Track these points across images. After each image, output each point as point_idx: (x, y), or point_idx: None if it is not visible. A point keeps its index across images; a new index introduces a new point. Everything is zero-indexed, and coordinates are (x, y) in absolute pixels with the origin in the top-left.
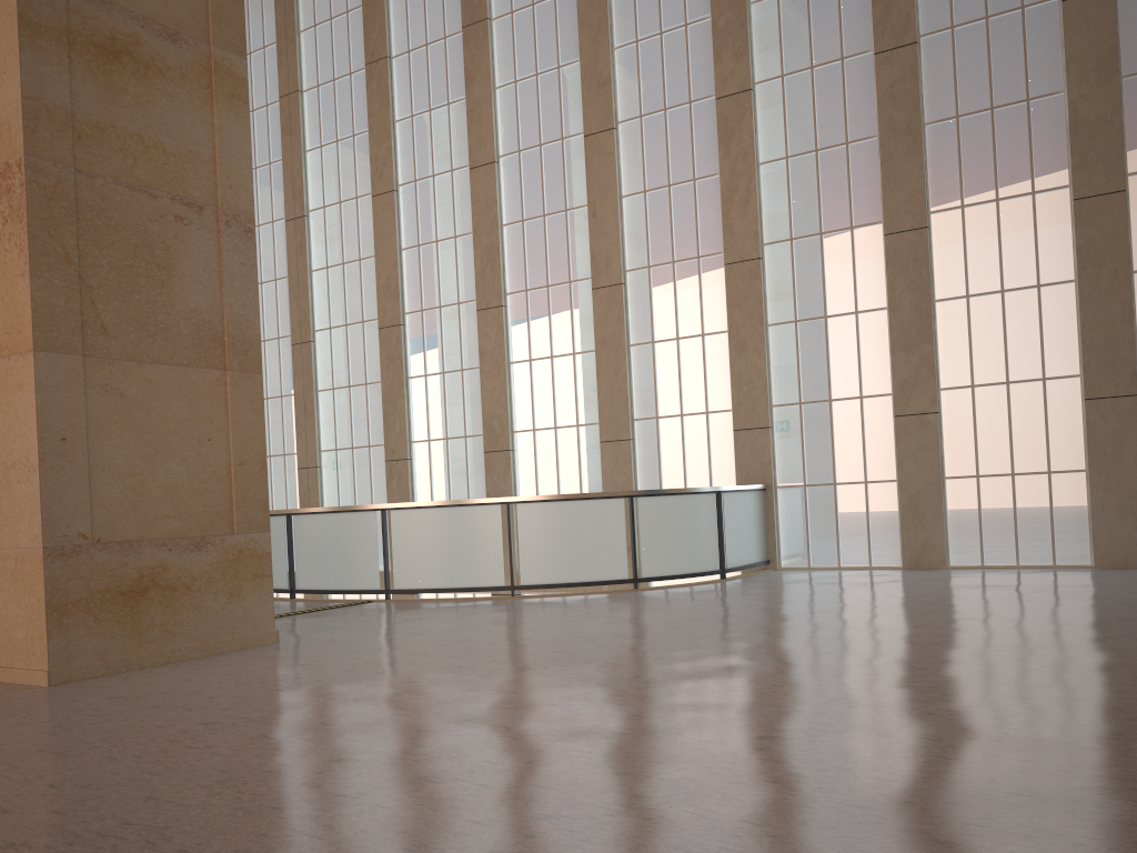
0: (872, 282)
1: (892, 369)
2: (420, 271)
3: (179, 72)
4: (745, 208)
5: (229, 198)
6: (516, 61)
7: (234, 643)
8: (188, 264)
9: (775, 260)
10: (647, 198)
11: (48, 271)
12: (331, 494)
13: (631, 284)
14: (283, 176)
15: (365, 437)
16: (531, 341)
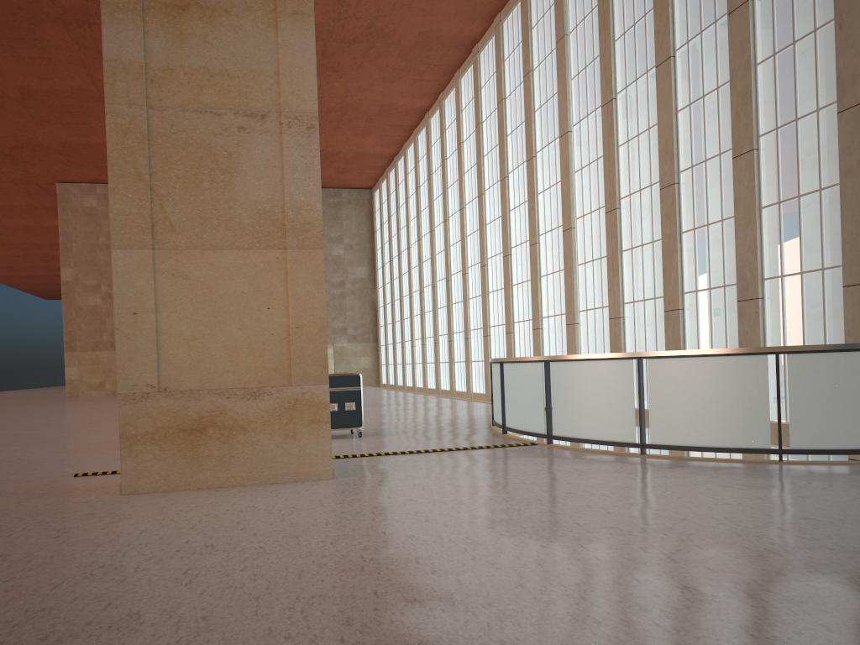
0: None
1: None
2: (690, 129)
3: (243, 7)
4: None
5: (291, 102)
6: None
7: (287, 476)
8: (250, 165)
9: None
10: None
11: (123, 188)
12: (630, 341)
13: None
14: (599, 68)
15: (652, 289)
16: (780, 182)
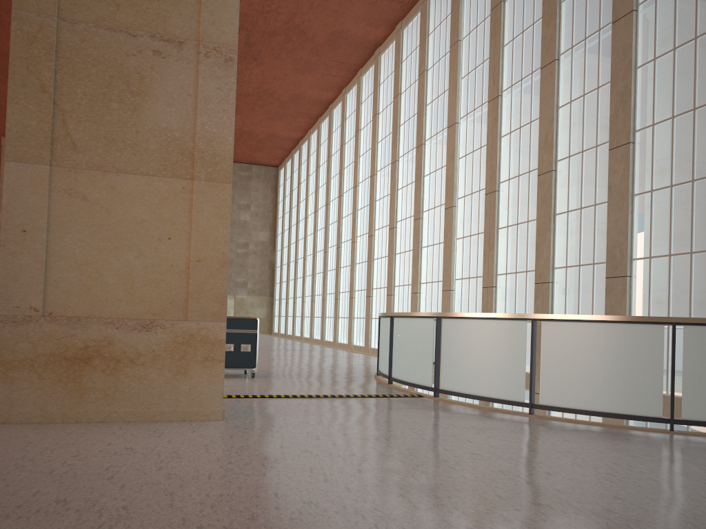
0: None
1: None
2: (569, 123)
3: None
4: None
5: (210, 32)
6: None
7: (175, 414)
8: (162, 91)
9: None
10: None
11: (24, 99)
12: (501, 308)
13: None
14: (488, 68)
15: (524, 264)
16: (654, 173)
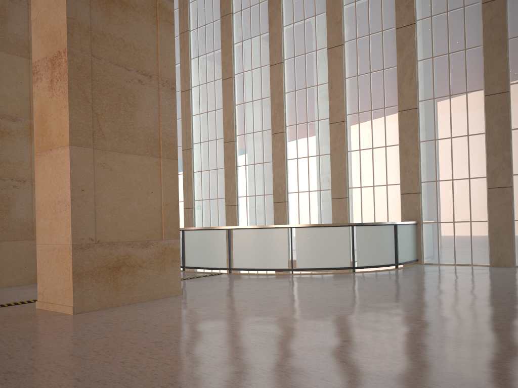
0: (477, 120)
1: (487, 164)
2: (244, 115)
3: (141, 8)
4: (410, 83)
5: (164, 72)
6: (294, 13)
7: (162, 294)
8: (143, 104)
9: (425, 109)
10: (359, 79)
11: (77, 105)
12: (199, 221)
13: (349, 121)
14: (180, 70)
15: (216, 194)
16: (298, 149)
